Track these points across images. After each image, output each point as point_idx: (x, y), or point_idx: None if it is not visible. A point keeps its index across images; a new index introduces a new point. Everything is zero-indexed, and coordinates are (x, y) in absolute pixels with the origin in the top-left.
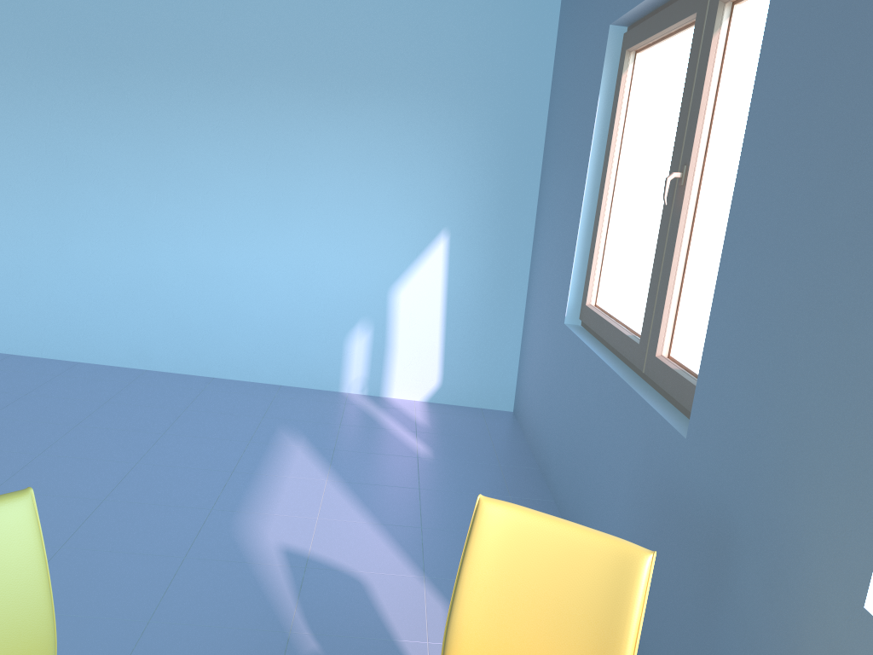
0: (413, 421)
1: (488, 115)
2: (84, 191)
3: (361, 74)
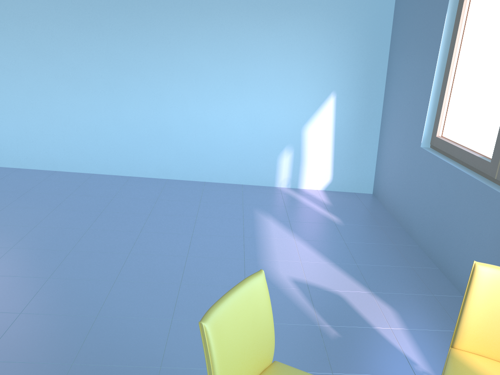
0: (322, 202)
1: (358, 23)
2: (129, 80)
3: (283, 2)
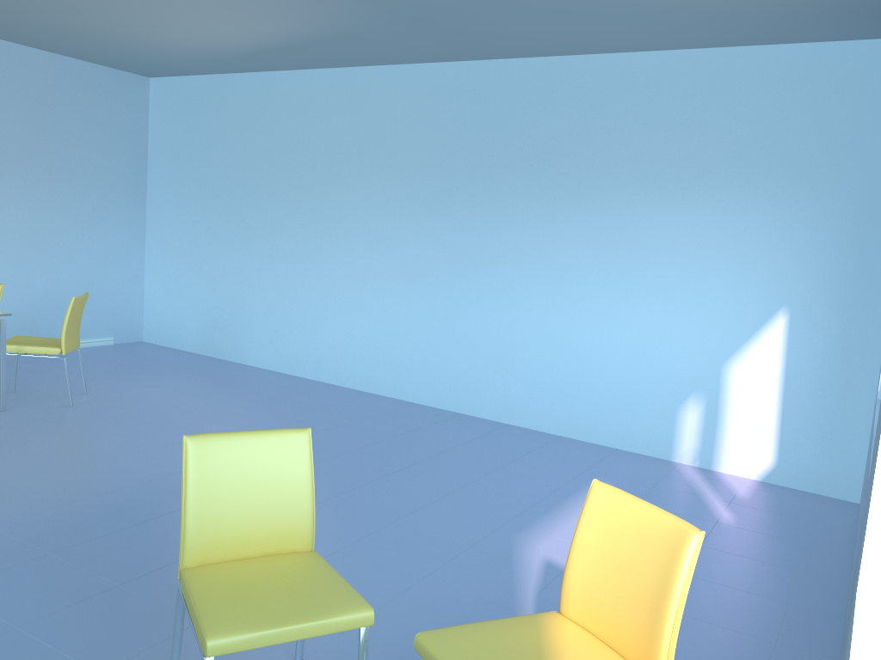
0: (733, 494)
1: (836, 193)
2: (473, 277)
3: (702, 166)
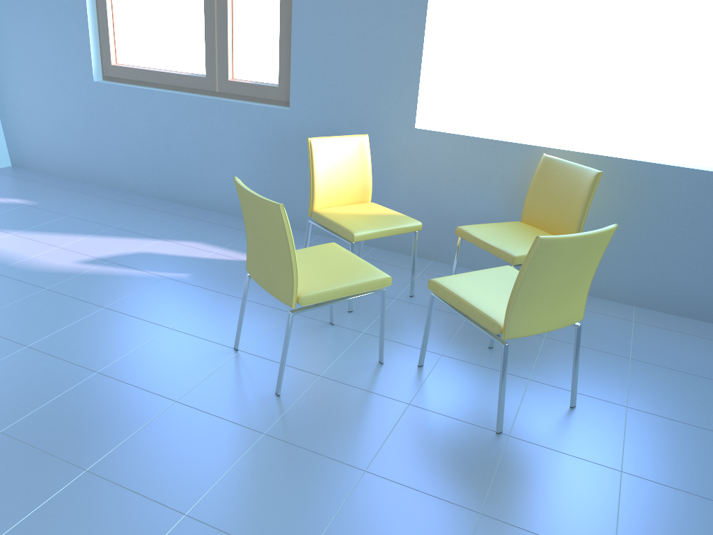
0: None
1: None
2: None
3: None
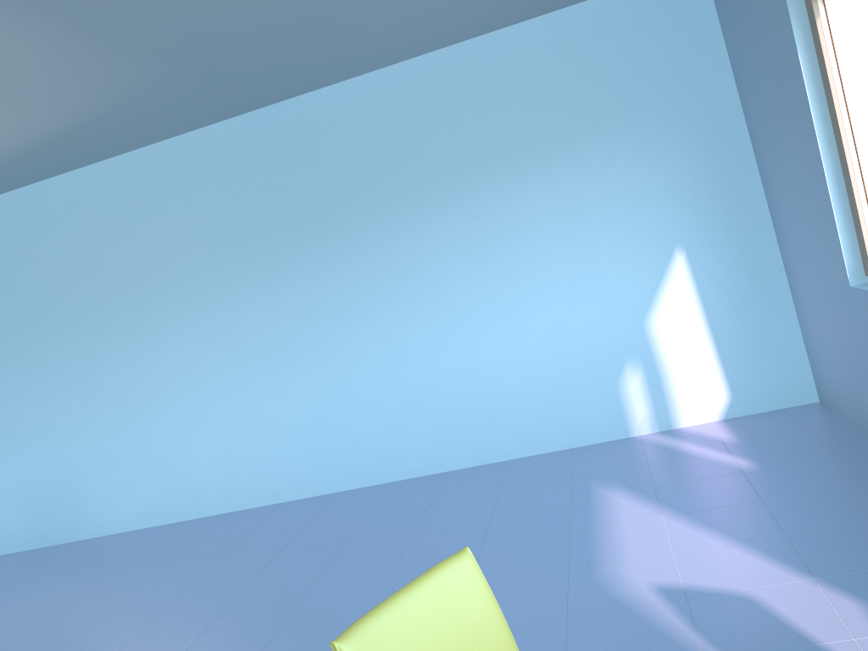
0: (719, 441)
1: (680, 125)
2: (350, 332)
3: (546, 140)
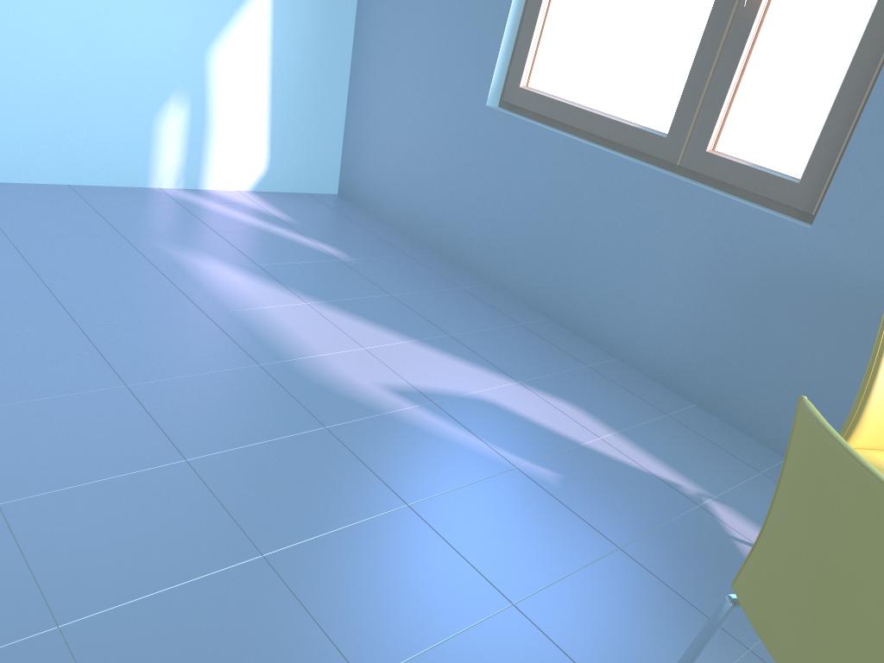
0: (276, 218)
1: None
2: None
3: None
